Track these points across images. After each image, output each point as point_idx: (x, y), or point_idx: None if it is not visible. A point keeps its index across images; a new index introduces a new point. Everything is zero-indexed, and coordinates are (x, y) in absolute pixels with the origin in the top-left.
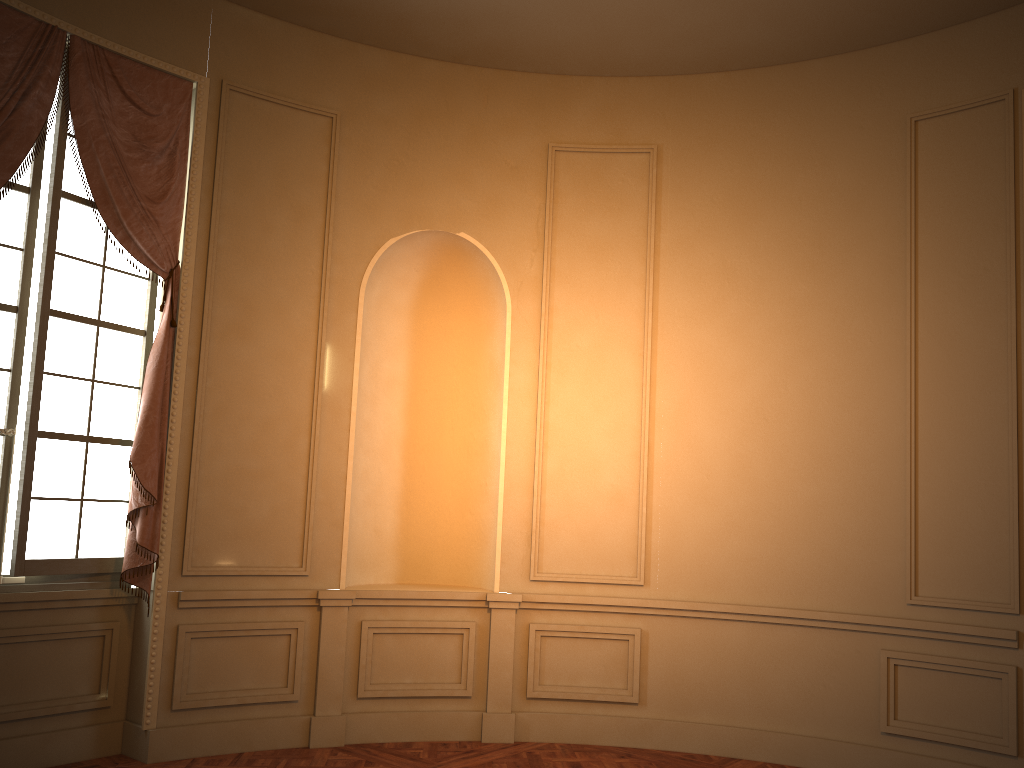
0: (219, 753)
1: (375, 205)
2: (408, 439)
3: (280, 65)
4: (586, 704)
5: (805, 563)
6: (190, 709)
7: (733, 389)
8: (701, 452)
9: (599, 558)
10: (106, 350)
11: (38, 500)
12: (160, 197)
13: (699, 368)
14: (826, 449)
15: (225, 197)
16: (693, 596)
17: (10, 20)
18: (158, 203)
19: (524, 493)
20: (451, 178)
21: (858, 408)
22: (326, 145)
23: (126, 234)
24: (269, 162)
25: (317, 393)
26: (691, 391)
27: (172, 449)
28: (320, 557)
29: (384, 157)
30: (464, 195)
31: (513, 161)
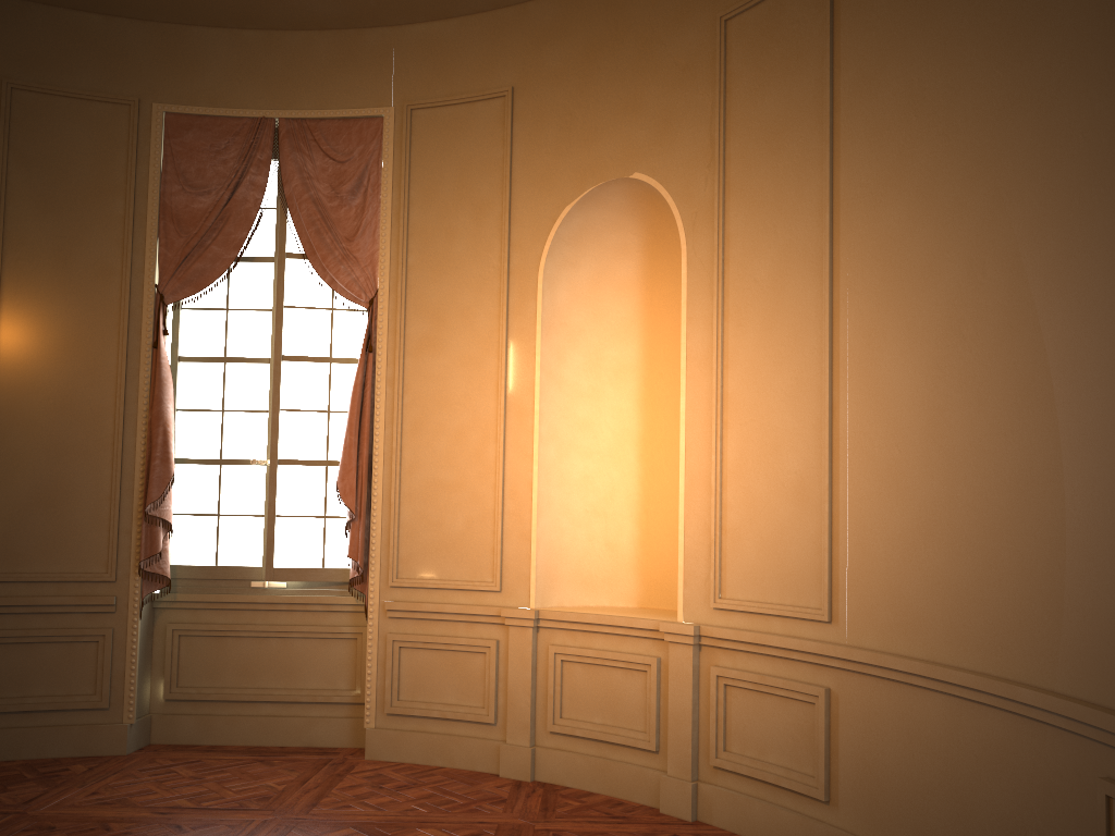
0: (425, 763)
1: (550, 174)
2: (644, 435)
3: (456, 64)
4: (774, 789)
5: (1012, 593)
6: (403, 715)
7: (924, 294)
8: (890, 408)
9: (783, 580)
10: (340, 383)
11: (284, 518)
12: (354, 234)
13: (886, 272)
14: (1033, 373)
15: (413, 216)
16: (885, 644)
17: (229, 127)
18: (352, 240)
19: (705, 491)
20: (623, 111)
21: (1070, 280)
22: (502, 128)
23: (332, 276)
24: (450, 167)
25: (500, 396)
26: (878, 312)
27: (375, 467)
28: (511, 572)
29: (557, 116)
30: (636, 126)
31: (684, 59)
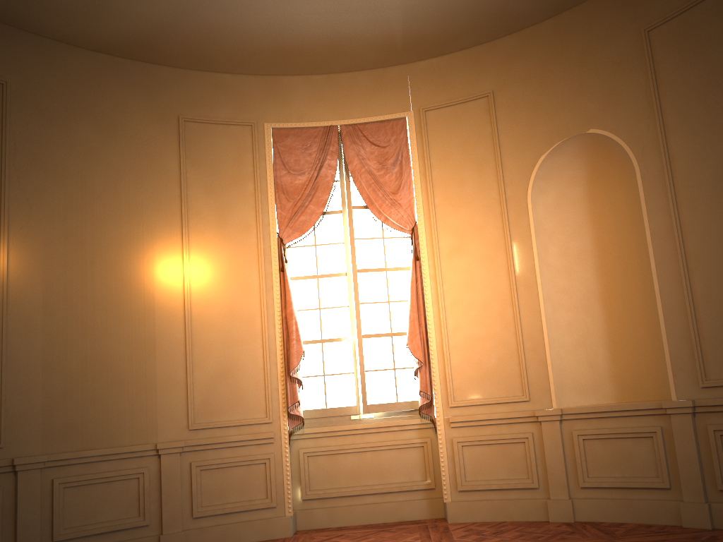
0: (491, 520)
1: (526, 138)
2: (603, 293)
3: (451, 81)
4: None
5: None
6: (469, 491)
7: None
8: None
9: None
10: (393, 283)
11: (369, 372)
12: (397, 189)
13: None
14: None
15: (434, 174)
16: None
17: (310, 133)
18: (397, 193)
19: (681, 315)
20: (575, 94)
21: None
22: (488, 115)
23: (385, 217)
24: (455, 142)
25: (511, 277)
26: None
27: (430, 331)
28: (535, 387)
29: (526, 103)
30: (586, 101)
31: (617, 58)
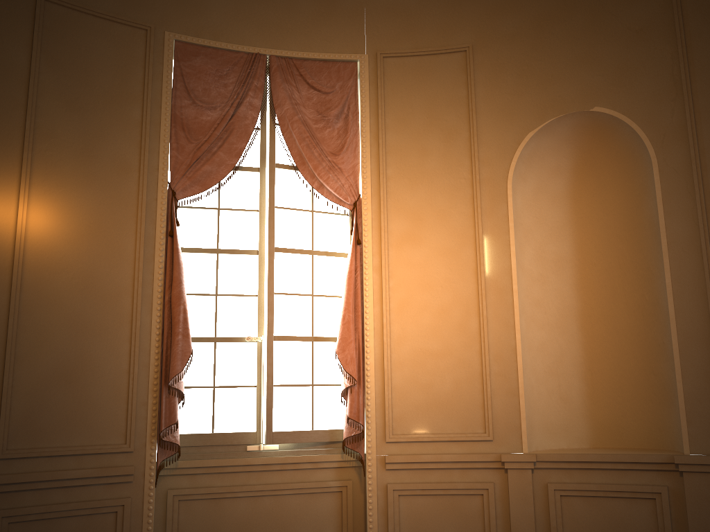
0: None
1: (511, 109)
2: (583, 311)
3: (419, 26)
4: None
5: None
6: None
7: None
8: None
9: None
10: (320, 271)
11: (279, 387)
12: (339, 150)
13: None
14: None
15: (388, 138)
16: None
17: (228, 58)
18: (338, 154)
19: (702, 346)
20: (577, 63)
21: None
22: (463, 74)
23: (319, 183)
24: (419, 102)
25: (480, 278)
26: None
27: (368, 339)
28: (501, 423)
29: (514, 67)
30: (592, 73)
31: (637, 25)
